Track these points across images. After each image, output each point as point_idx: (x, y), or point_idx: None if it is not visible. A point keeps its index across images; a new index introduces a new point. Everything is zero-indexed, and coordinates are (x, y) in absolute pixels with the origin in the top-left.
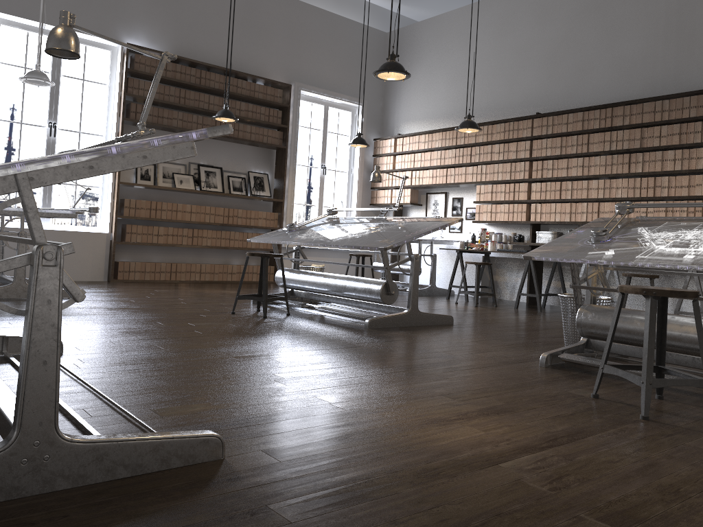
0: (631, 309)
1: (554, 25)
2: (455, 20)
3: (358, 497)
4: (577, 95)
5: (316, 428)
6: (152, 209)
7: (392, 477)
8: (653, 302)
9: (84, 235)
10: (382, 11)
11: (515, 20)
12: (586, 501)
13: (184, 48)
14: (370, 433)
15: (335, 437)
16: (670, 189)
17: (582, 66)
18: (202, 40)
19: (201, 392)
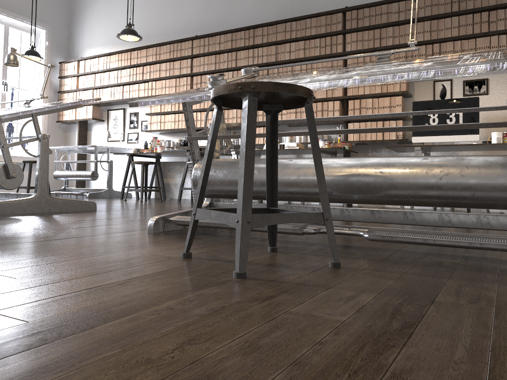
0: None
1: None
2: None
3: None
4: (228, 21)
5: None
6: None
7: None
8: (252, 102)
9: None
10: None
11: None
12: None
13: None
14: None
15: None
16: None
17: None
18: None
19: None
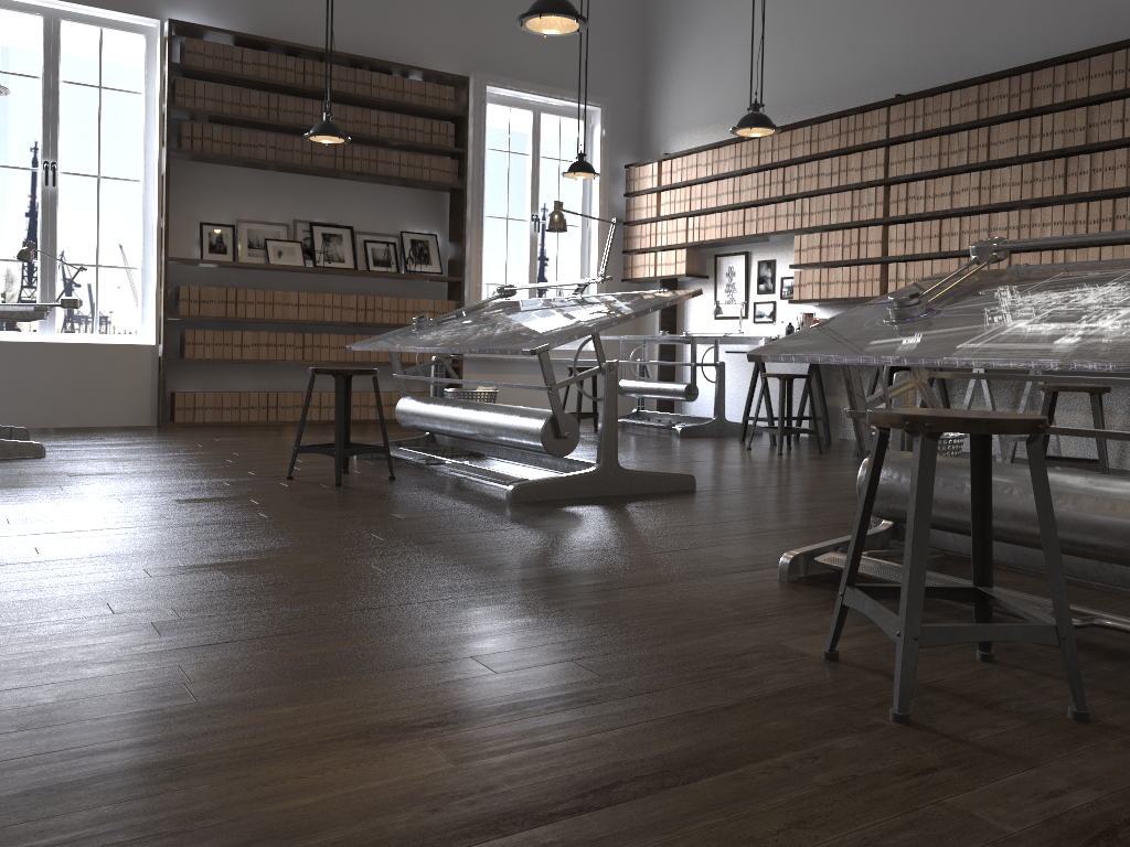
0: (1079, 452)
1: None
2: None
3: None
4: (971, 55)
5: (52, 756)
6: (228, 302)
7: None
8: (927, 446)
9: (112, 349)
10: None
11: None
12: None
13: (272, 23)
14: (161, 771)
15: (57, 784)
16: None
17: None
18: (304, 8)
19: None
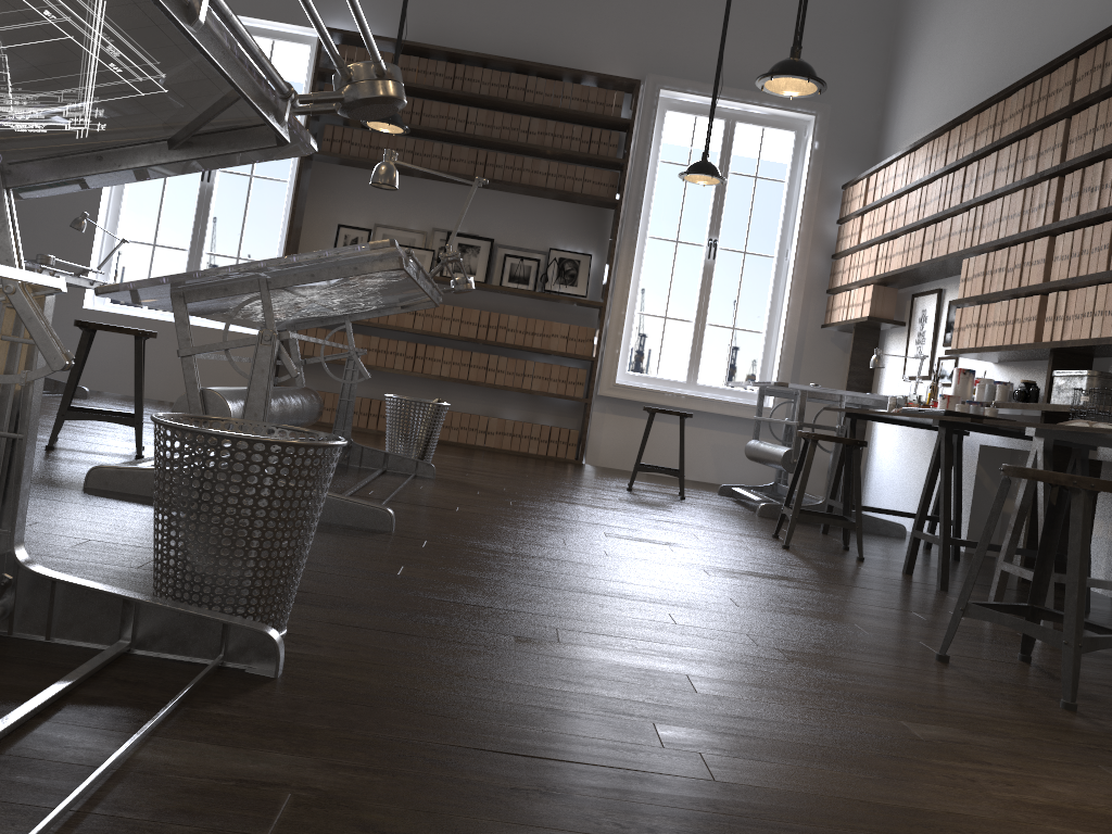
0: None
1: None
2: None
3: None
4: None
5: None
6: None
7: None
8: None
9: (230, 336)
10: None
11: None
12: None
13: (428, 29)
14: None
15: None
16: None
17: None
18: (463, 13)
19: None
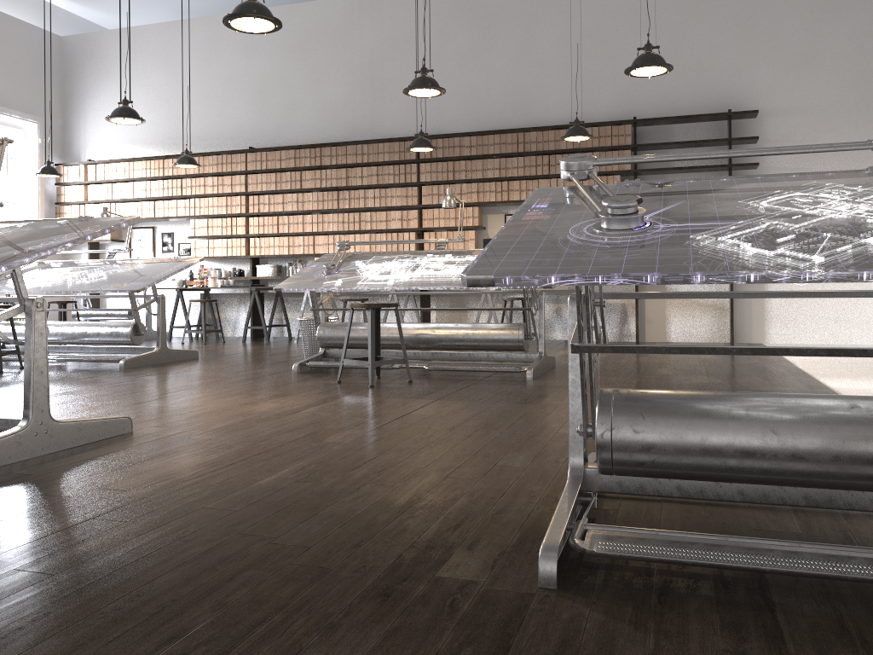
0: None
1: (261, 59)
2: (151, 37)
3: (235, 429)
4: (288, 131)
5: (172, 415)
6: None
7: (245, 422)
8: (372, 312)
9: None
10: (52, 8)
11: (220, 48)
12: (351, 414)
13: None
14: (211, 412)
15: (190, 416)
16: (372, 223)
17: (291, 104)
18: None
19: (52, 415)
